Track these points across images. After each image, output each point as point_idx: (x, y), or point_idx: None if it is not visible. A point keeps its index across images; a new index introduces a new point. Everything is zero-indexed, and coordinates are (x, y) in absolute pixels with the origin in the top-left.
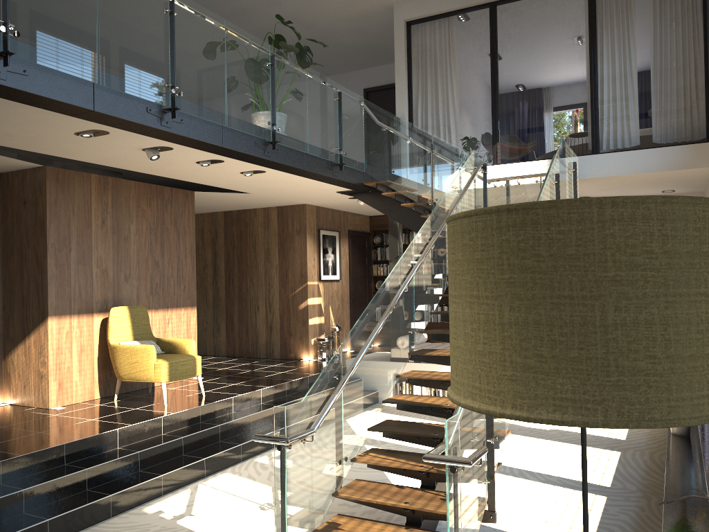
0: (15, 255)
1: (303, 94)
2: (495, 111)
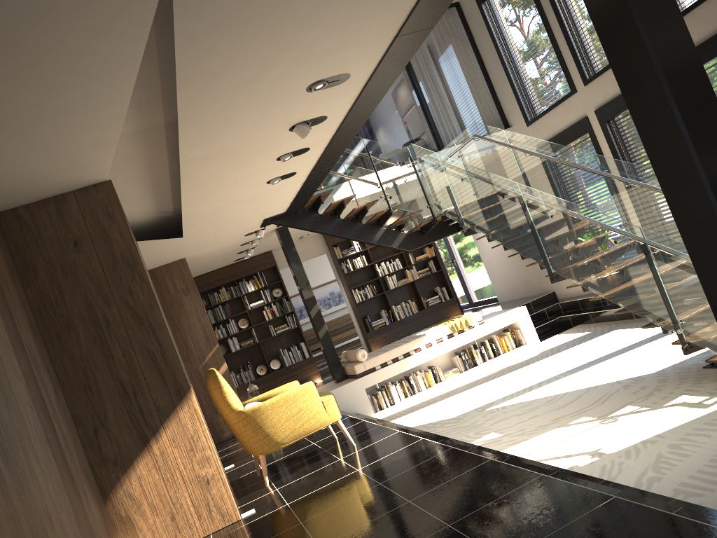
0: (80, 328)
1: None
2: None
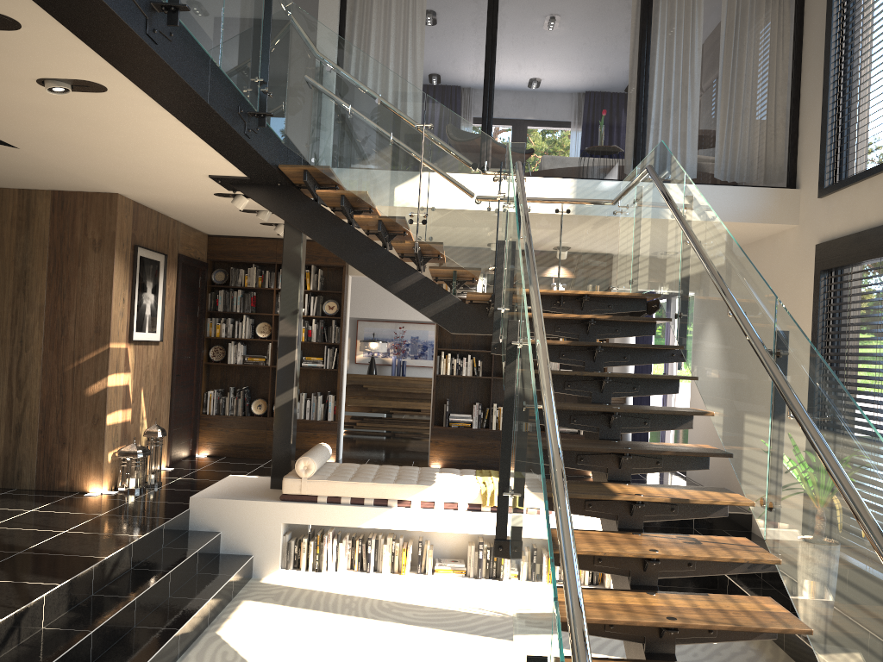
0: None
1: None
2: (490, 86)
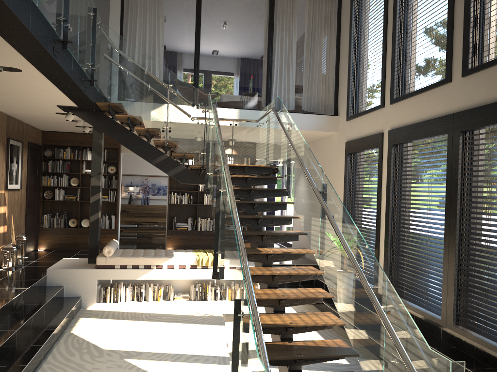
0: None
1: None
2: (197, 62)
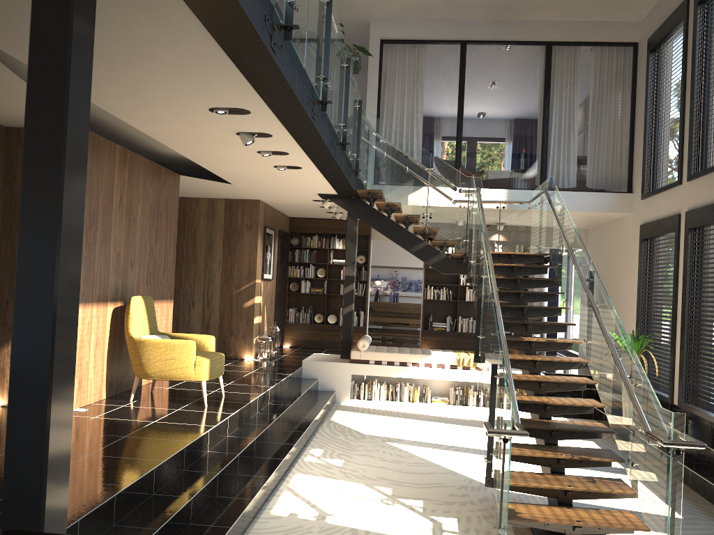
0: None
1: (350, 98)
2: (460, 138)
